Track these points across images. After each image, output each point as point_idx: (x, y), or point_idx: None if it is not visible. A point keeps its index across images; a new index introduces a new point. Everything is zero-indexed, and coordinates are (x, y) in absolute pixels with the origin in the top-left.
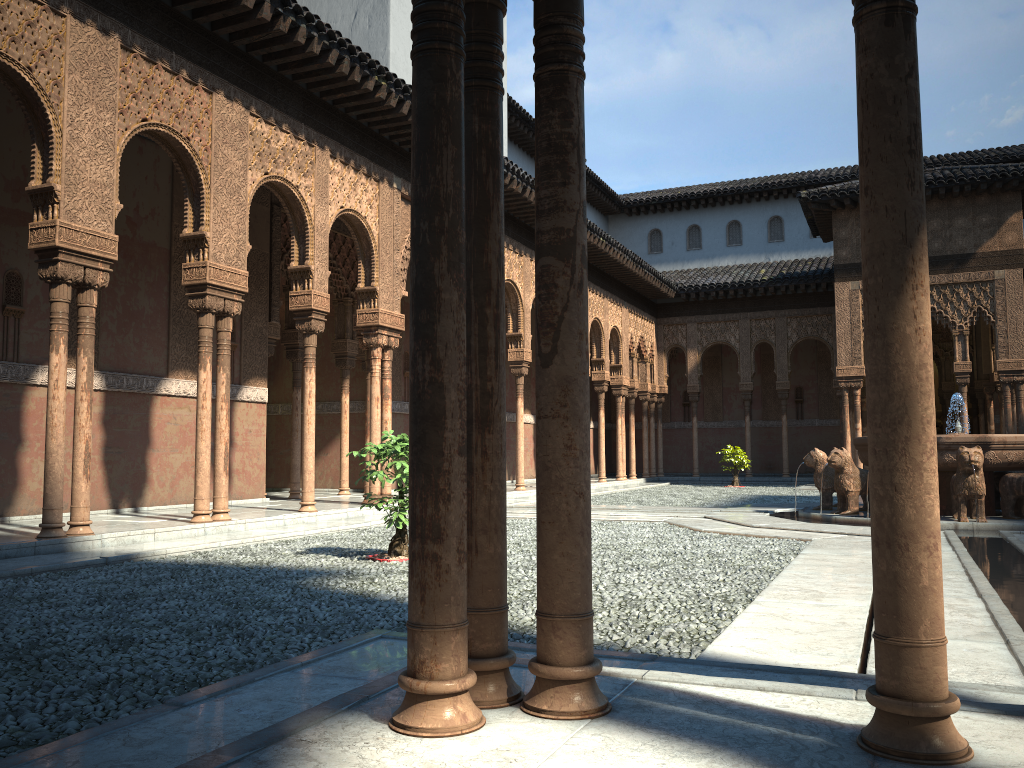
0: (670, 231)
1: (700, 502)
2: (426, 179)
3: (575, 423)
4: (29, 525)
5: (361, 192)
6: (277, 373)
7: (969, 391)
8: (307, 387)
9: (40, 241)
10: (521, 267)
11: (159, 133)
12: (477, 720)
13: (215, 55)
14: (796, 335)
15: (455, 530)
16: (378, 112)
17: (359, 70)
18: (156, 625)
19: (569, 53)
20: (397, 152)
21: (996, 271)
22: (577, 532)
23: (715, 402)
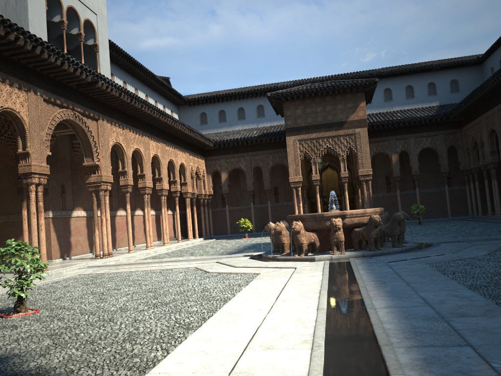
0: (210, 113)
1: (222, 251)
2: None
3: None
4: None
5: (15, 98)
6: None
7: (351, 184)
8: None
9: None
10: (124, 135)
11: None
12: None
13: None
14: (272, 162)
15: None
16: (22, 52)
17: (3, 28)
18: None
19: None
20: (39, 75)
21: (356, 129)
22: None
23: (237, 197)
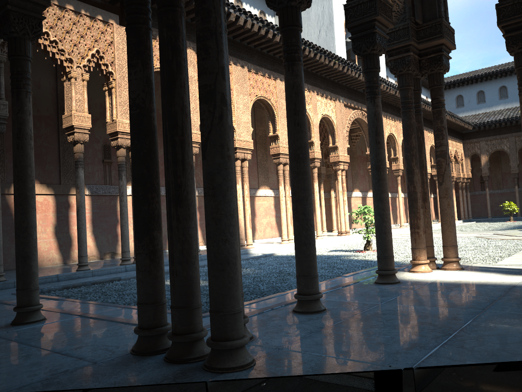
0: (467, 95)
1: (491, 229)
2: (408, 143)
3: (449, 199)
4: None
5: (328, 106)
6: None
7: None
8: (315, 189)
9: None
10: (395, 126)
11: (259, 99)
12: (430, 270)
13: (275, 65)
14: None
15: (422, 226)
16: (333, 72)
17: (327, 59)
18: None
19: (441, 105)
20: (340, 86)
21: None
22: (452, 225)
23: (498, 180)
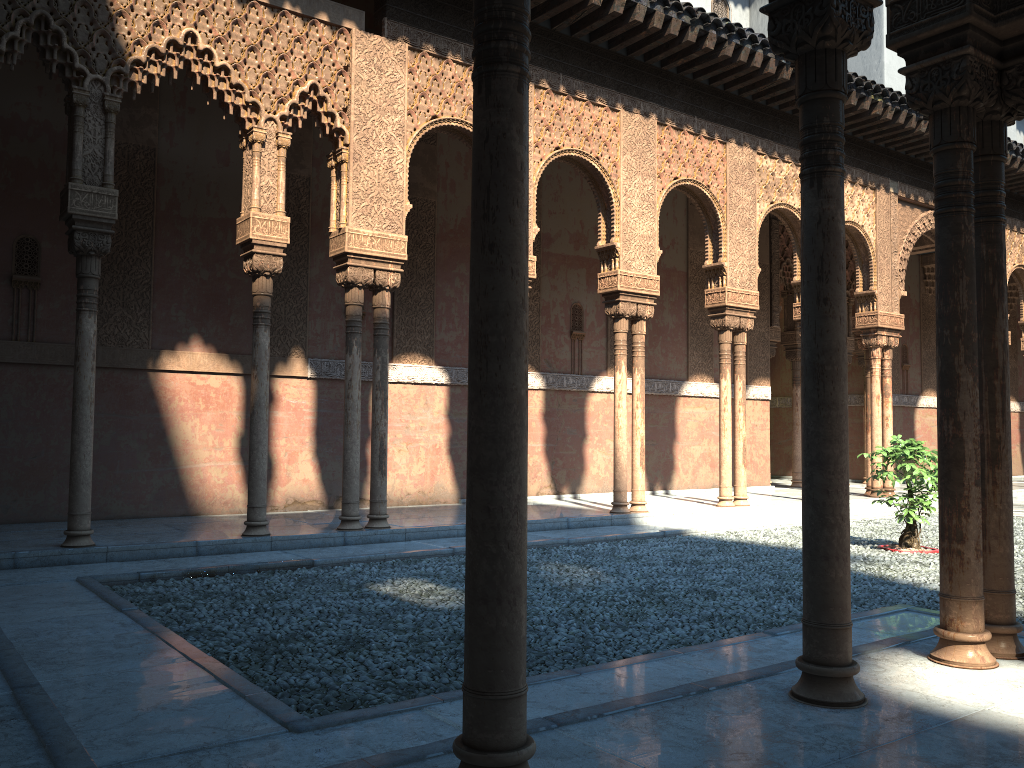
0: None
1: None
2: (947, 301)
3: None
4: (595, 501)
5: (857, 203)
6: (773, 369)
7: None
8: None
9: (606, 287)
10: None
11: (685, 185)
12: (992, 662)
13: (727, 110)
14: None
15: (973, 535)
16: (873, 125)
17: (855, 94)
18: (725, 584)
19: None
20: (893, 157)
21: None
22: None
23: None
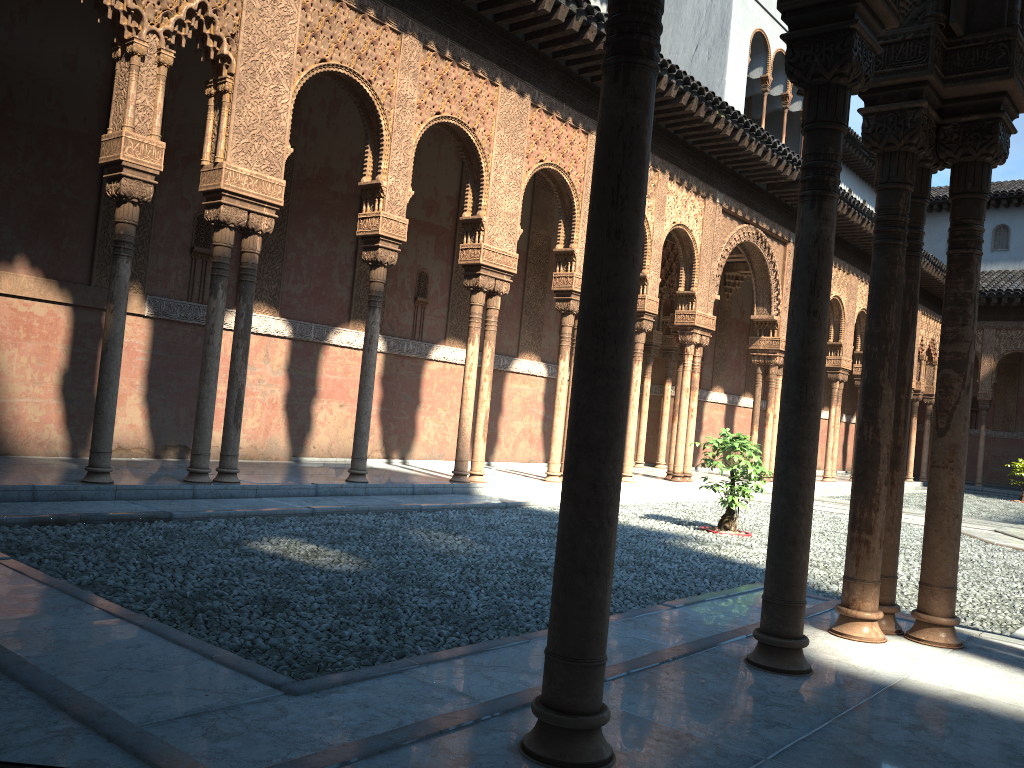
0: None
1: (986, 515)
2: (878, 322)
3: (957, 472)
4: (426, 468)
5: (690, 208)
6: None
7: None
8: (634, 377)
9: (468, 259)
10: None
11: (547, 169)
12: (883, 637)
13: (592, 102)
14: None
15: (879, 528)
16: (712, 138)
17: (704, 107)
18: None
19: (974, 242)
20: (722, 170)
21: None
22: (952, 538)
23: (1007, 411)
